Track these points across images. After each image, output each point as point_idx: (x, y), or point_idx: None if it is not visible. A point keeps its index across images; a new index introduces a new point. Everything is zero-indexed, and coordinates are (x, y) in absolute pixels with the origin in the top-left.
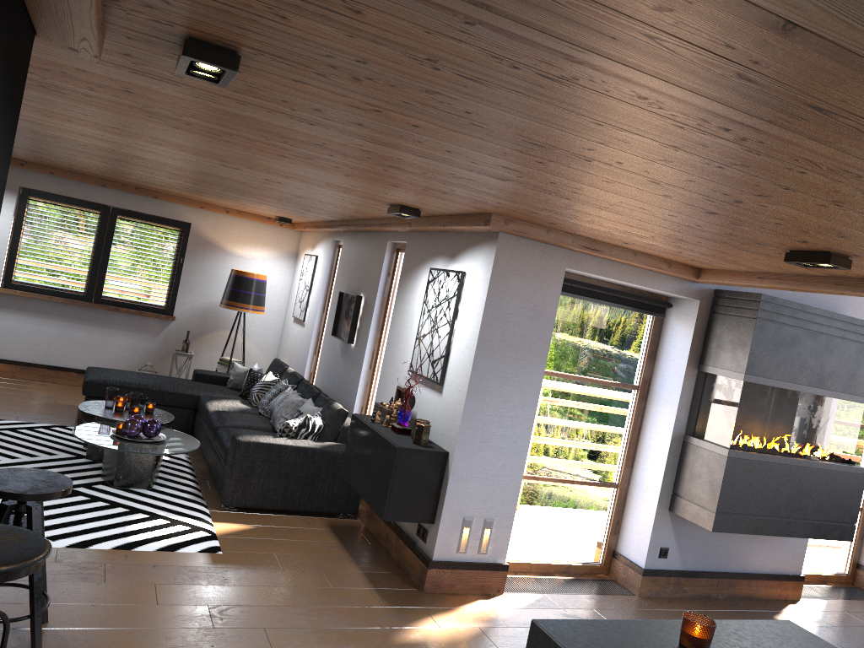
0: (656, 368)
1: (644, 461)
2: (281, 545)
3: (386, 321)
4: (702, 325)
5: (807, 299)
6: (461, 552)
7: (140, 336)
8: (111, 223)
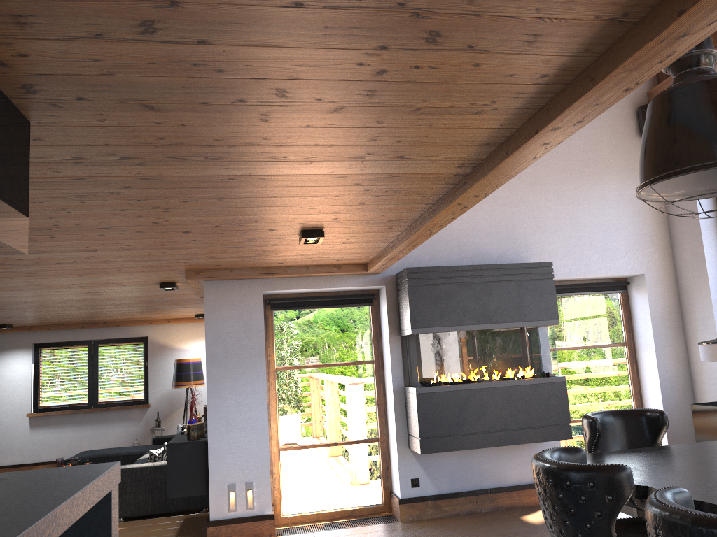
0: (382, 343)
1: (389, 415)
2: (129, 535)
3: None
4: (393, 302)
5: (486, 261)
6: (231, 510)
7: (129, 423)
8: (95, 351)
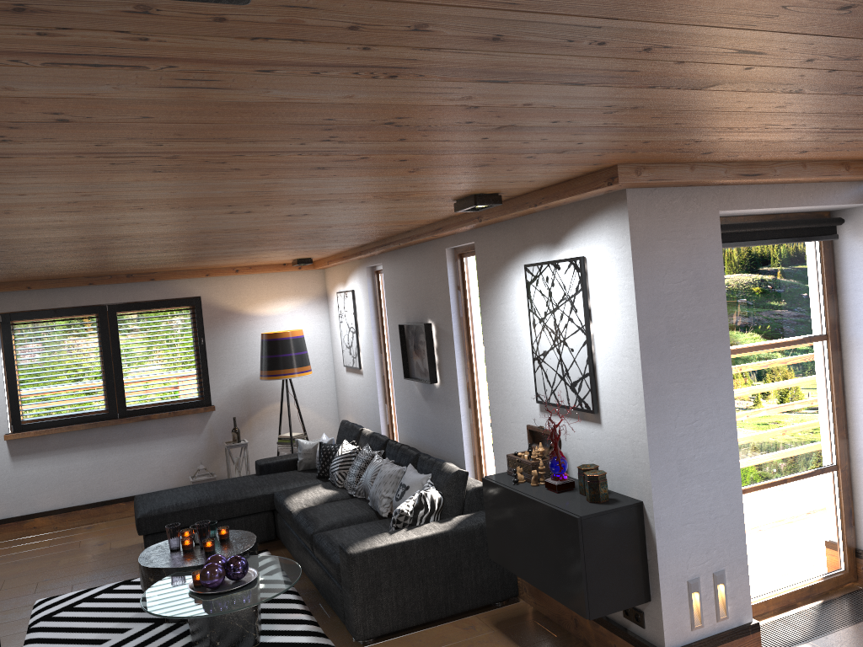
0: (841, 305)
1: None
2: None
3: (473, 344)
4: None
5: None
6: (697, 627)
7: (182, 439)
8: (112, 323)
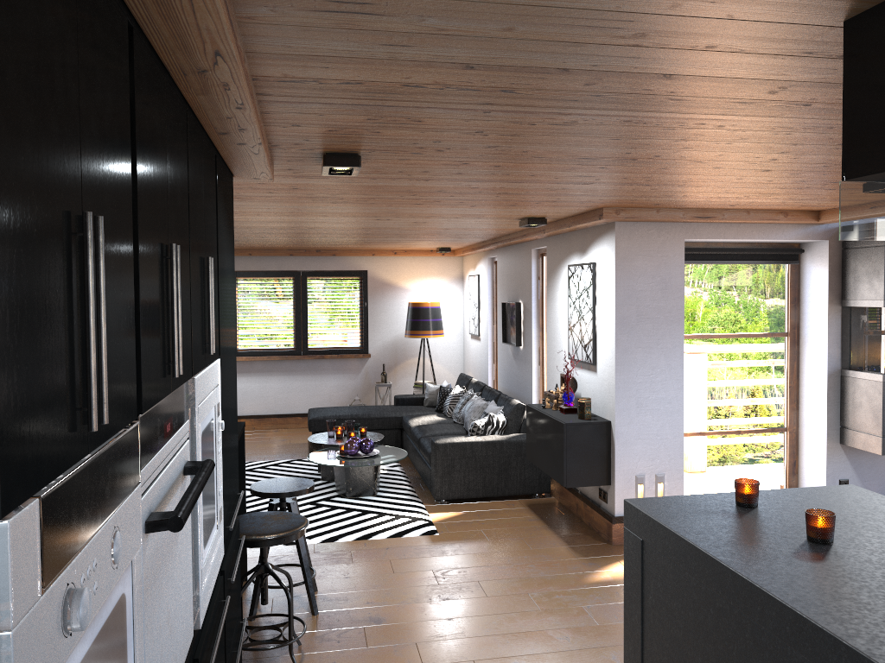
0: (801, 312)
1: (807, 401)
2: (486, 523)
3: (545, 319)
4: (836, 263)
5: None
6: None
7: (345, 376)
8: (303, 285)
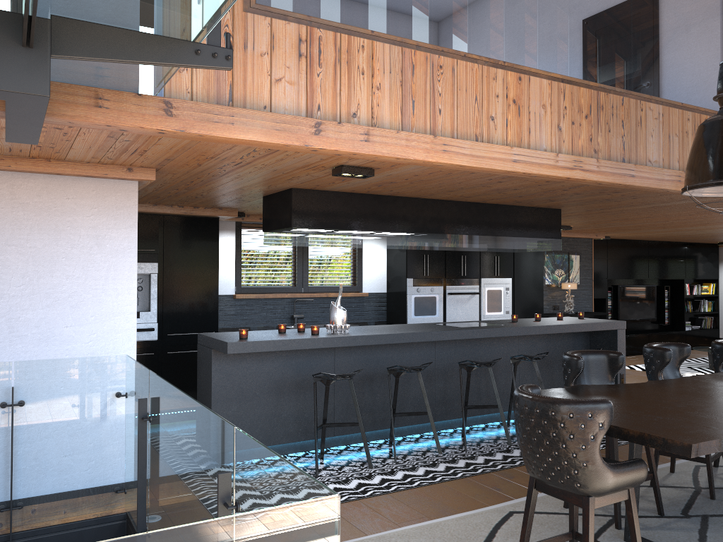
0: None
1: None
2: None
3: None
4: None
5: None
6: None
7: None
8: None
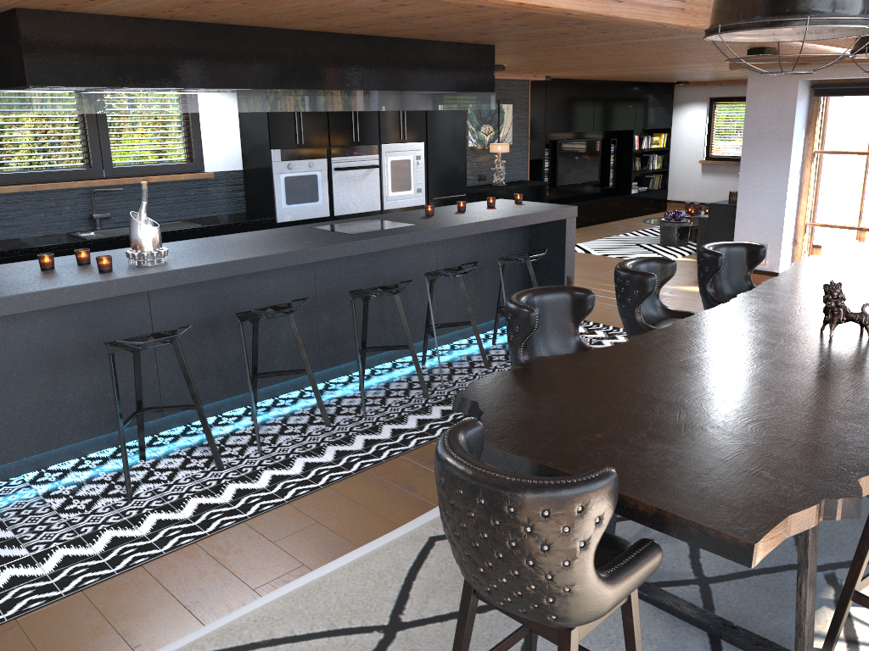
0: None
1: None
2: (694, 265)
3: None
4: None
5: None
6: None
7: None
8: None
